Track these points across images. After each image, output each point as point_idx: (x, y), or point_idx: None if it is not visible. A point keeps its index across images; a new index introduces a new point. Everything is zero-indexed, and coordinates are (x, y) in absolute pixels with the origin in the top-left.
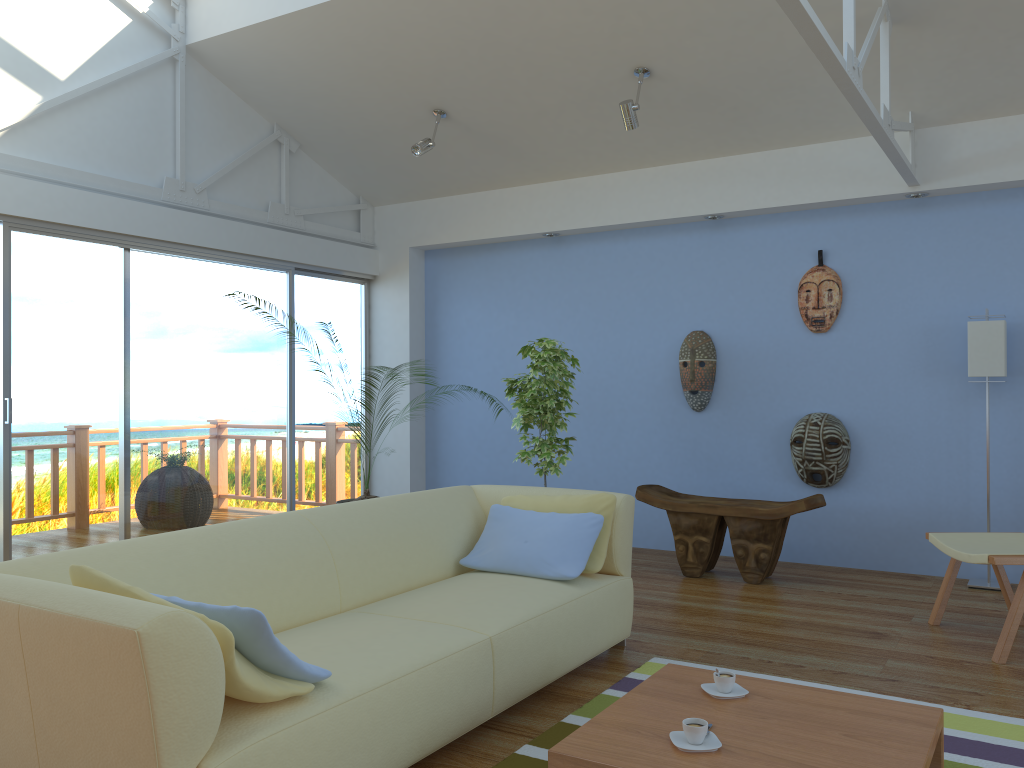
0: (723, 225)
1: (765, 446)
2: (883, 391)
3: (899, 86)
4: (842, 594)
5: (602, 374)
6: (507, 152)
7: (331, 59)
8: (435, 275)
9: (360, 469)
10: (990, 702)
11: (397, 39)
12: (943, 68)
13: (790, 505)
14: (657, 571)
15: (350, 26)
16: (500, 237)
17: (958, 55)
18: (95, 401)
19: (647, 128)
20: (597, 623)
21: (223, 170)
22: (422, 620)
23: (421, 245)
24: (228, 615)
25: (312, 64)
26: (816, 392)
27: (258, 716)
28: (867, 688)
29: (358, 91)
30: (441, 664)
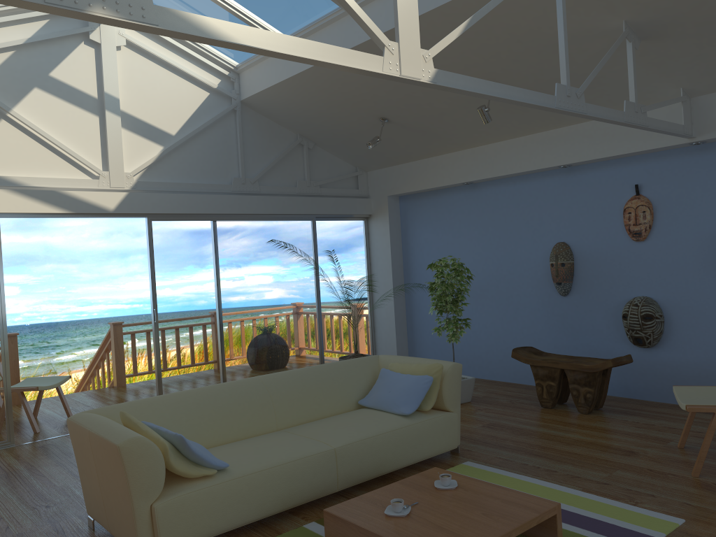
0: (573, 170)
1: (608, 319)
2: (684, 281)
3: (665, 74)
4: (639, 423)
5: (504, 272)
6: (431, 136)
7: (315, 99)
8: (405, 211)
9: (368, 334)
10: (655, 501)
11: (346, 85)
12: (691, 60)
13: (602, 363)
14: (528, 403)
15: (318, 81)
16: (437, 187)
17: (697, 52)
18: (201, 306)
19: (509, 115)
20: (423, 440)
21: (267, 167)
22: (308, 437)
23: (394, 194)
24: (174, 437)
25: (306, 102)
26: (639, 282)
27: (187, 484)
28: (582, 487)
29: (335, 113)
30: (297, 462)
